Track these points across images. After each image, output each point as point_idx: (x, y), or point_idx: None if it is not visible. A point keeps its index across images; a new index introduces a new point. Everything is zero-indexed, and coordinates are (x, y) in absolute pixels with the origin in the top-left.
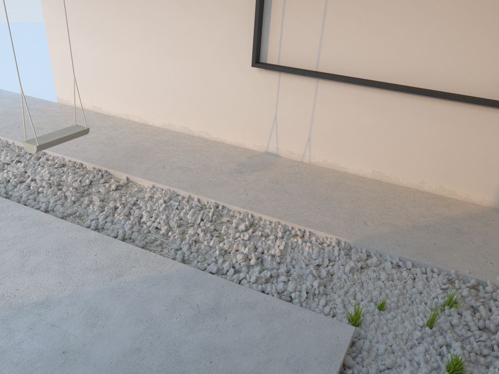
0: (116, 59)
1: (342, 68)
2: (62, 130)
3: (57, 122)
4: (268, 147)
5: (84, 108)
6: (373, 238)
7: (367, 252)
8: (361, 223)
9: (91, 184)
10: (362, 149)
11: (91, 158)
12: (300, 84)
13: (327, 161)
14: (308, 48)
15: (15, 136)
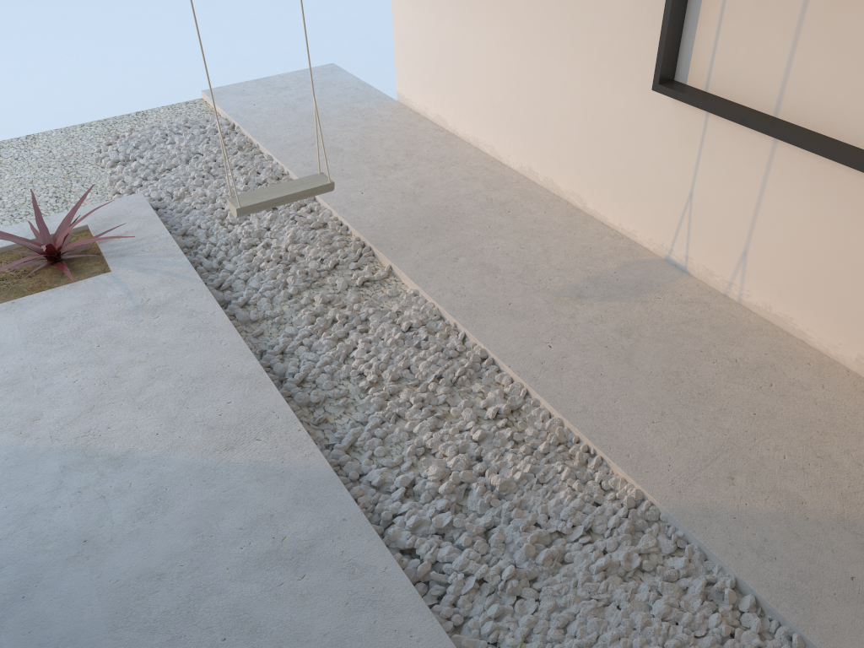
0: (469, 40)
1: (828, 121)
2: (293, 181)
3: (367, 142)
4: (672, 250)
5: (426, 117)
6: (715, 517)
7: (680, 542)
8: (722, 473)
9: (336, 269)
10: (845, 304)
11: (365, 219)
12: (743, 140)
13: (771, 308)
14: (766, 65)
15: (296, 161)
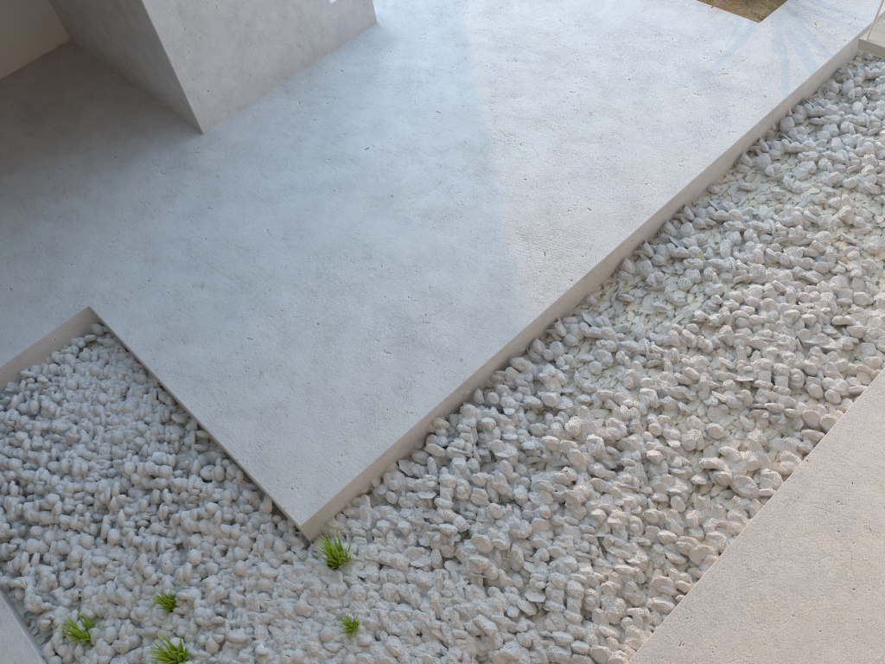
0: None
1: None
2: None
3: None
4: None
5: None
6: None
7: None
8: None
9: None
10: None
11: None
12: None
13: None
14: None
15: None
